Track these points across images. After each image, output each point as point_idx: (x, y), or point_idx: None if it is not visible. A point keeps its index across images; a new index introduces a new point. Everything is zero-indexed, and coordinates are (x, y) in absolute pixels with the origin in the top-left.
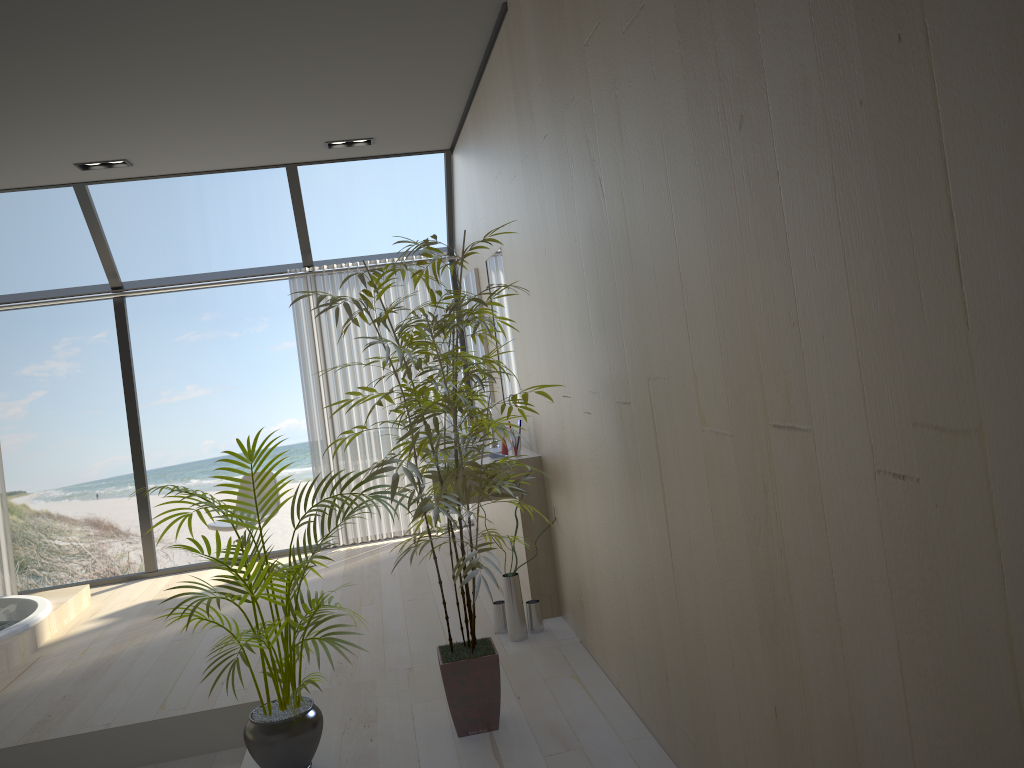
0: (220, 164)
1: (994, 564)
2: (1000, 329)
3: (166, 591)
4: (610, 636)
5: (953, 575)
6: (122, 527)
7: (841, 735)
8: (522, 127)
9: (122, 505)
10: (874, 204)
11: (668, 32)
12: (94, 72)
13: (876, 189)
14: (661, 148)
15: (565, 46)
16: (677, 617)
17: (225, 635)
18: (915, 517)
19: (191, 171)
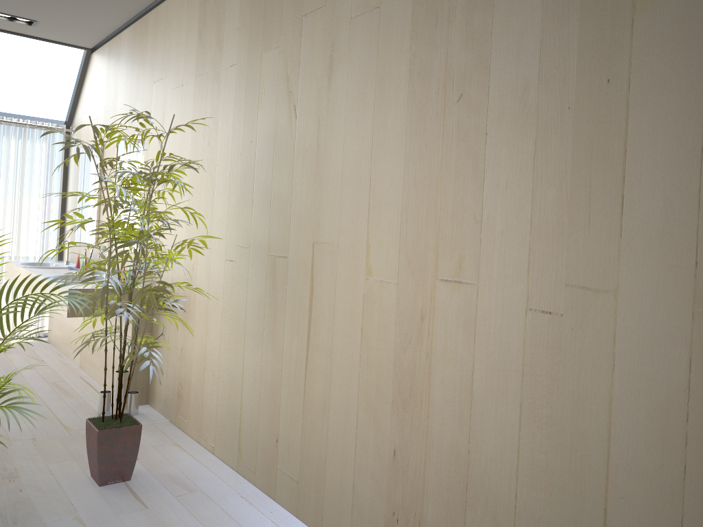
0: None
1: (608, 359)
2: (643, 240)
3: None
4: (212, 416)
5: (576, 365)
6: None
7: (455, 461)
8: (203, 53)
9: None
10: (565, 164)
11: (401, 29)
12: None
13: (569, 156)
14: (372, 98)
15: (278, 11)
16: (301, 399)
17: None
18: (554, 334)
19: None
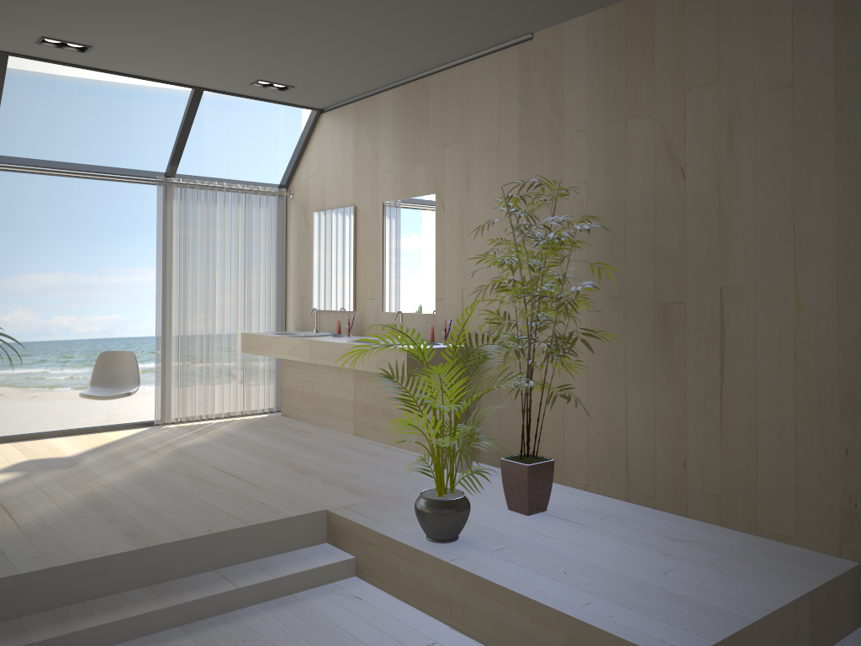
0: (151, 72)
1: None
2: None
3: (32, 454)
4: (581, 456)
5: None
6: None
7: None
8: (530, 118)
9: None
10: None
11: (821, 106)
12: None
13: None
14: (789, 162)
15: (648, 83)
16: (716, 423)
17: (187, 478)
18: None
19: (117, 71)
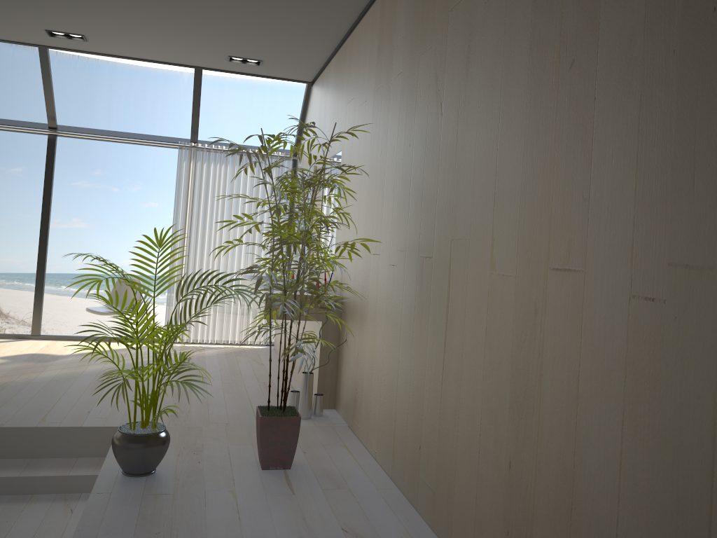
0: (149, 55)
1: (713, 354)
2: None
3: (46, 349)
4: (376, 421)
5: (679, 363)
6: (4, 310)
7: (562, 477)
8: (380, 67)
9: (7, 294)
10: (669, 118)
11: (524, 3)
12: None
13: (673, 108)
14: (499, 81)
15: (432, 11)
16: (439, 404)
17: (91, 383)
18: (656, 326)
19: (127, 56)
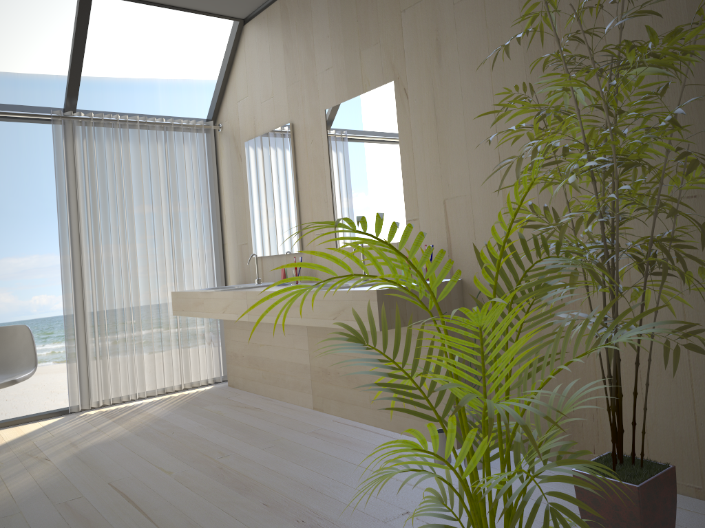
0: None
1: None
2: None
3: None
4: (683, 440)
5: None
6: None
7: None
8: None
9: None
10: None
11: None
12: None
13: None
14: None
15: None
16: None
17: (61, 513)
18: None
19: None
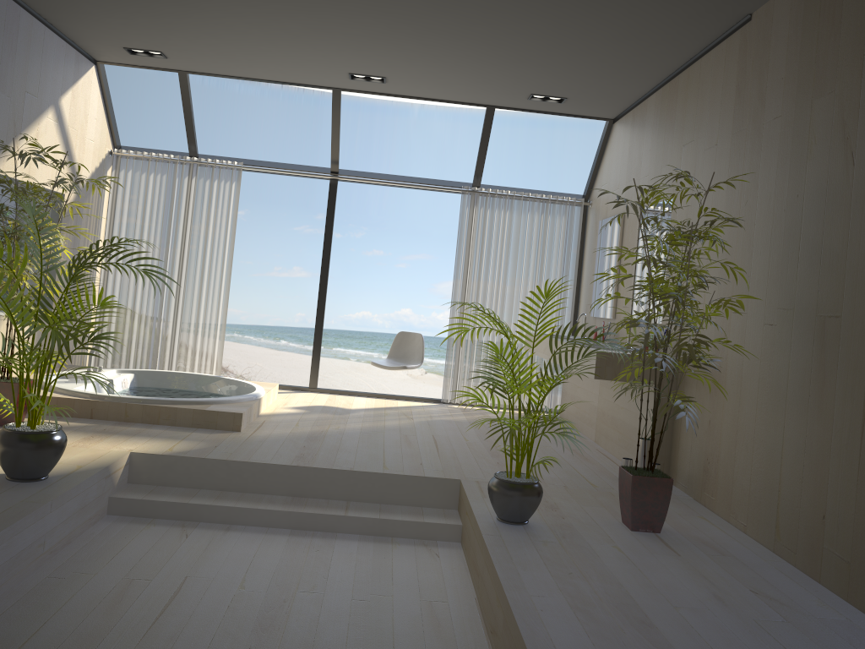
0: (443, 95)
1: None
2: None
3: (331, 402)
4: (744, 492)
5: None
6: (223, 364)
7: None
8: (742, 108)
9: (227, 347)
10: None
11: None
12: (428, 9)
13: None
14: None
15: (833, 53)
16: (855, 471)
17: (400, 437)
18: None
19: (419, 96)
